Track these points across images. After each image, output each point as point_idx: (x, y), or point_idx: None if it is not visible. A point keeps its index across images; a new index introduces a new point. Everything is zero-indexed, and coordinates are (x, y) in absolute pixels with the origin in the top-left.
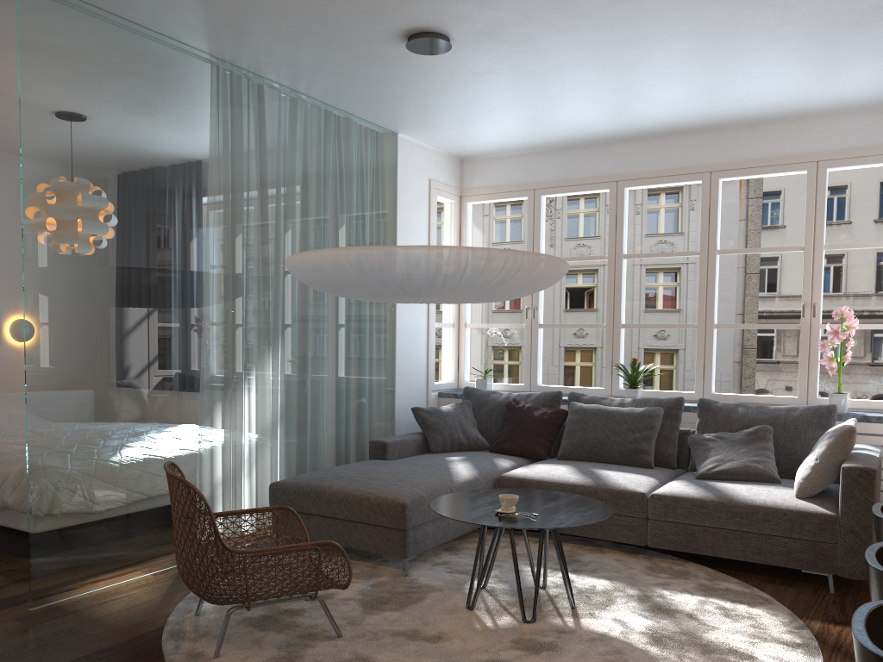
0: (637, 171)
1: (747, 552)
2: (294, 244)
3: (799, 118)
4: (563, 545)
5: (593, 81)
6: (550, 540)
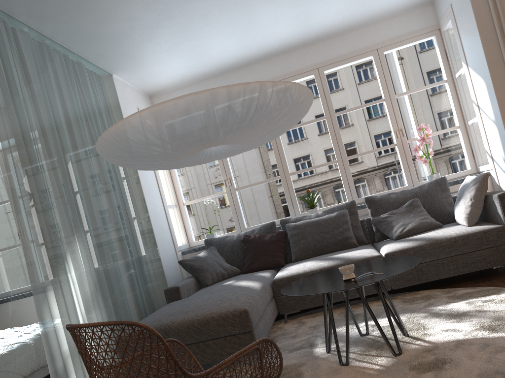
0: (272, 78)
1: (459, 269)
2: (72, 150)
3: (359, 27)
4: (332, 311)
5: (259, 3)
6: (320, 313)
